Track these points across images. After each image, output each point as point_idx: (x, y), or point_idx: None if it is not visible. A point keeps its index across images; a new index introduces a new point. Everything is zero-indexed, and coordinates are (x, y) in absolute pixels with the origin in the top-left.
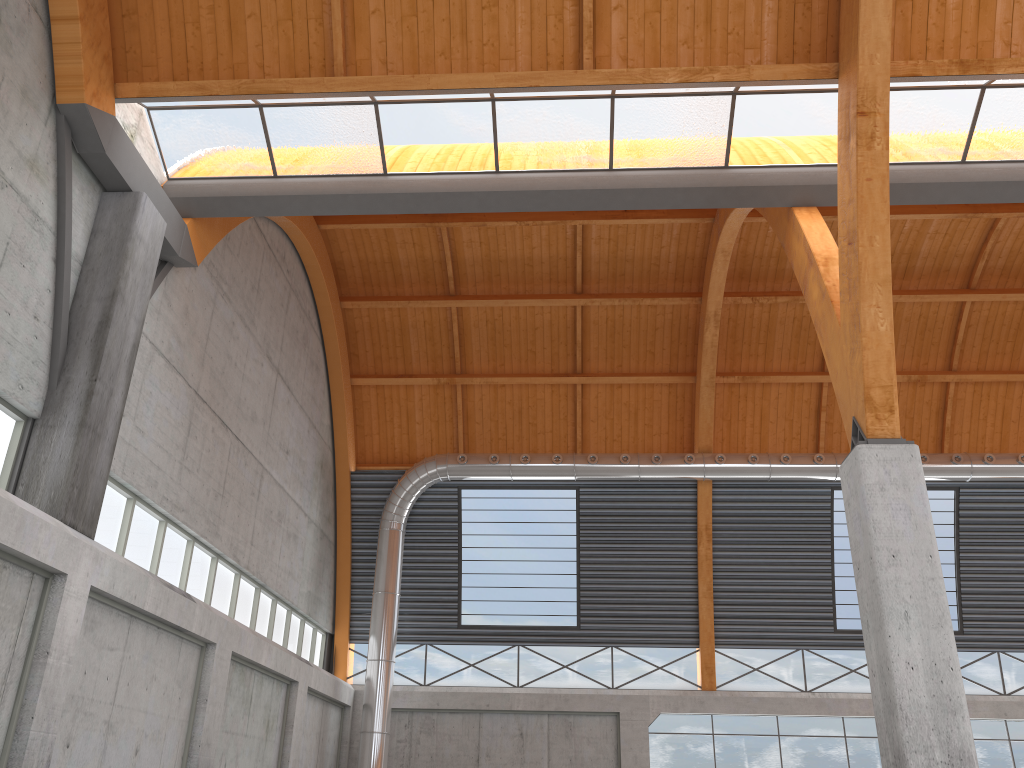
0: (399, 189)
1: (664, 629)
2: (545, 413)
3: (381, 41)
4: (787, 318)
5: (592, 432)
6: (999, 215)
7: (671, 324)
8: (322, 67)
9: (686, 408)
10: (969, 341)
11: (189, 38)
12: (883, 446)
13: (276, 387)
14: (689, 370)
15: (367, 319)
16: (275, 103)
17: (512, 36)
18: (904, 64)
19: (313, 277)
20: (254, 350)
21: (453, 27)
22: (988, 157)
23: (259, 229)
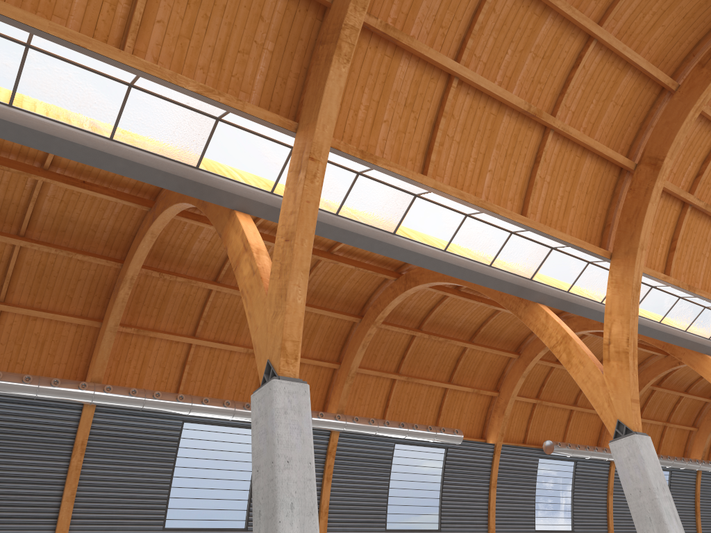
0: None
1: (24, 528)
2: None
3: None
4: (179, 293)
5: None
6: (322, 258)
7: (92, 279)
8: None
9: (87, 346)
10: None
11: None
12: (289, 382)
13: None
14: (97, 317)
15: None
16: None
17: (69, 2)
18: (333, 140)
19: None
20: None
21: None
22: (350, 216)
23: None
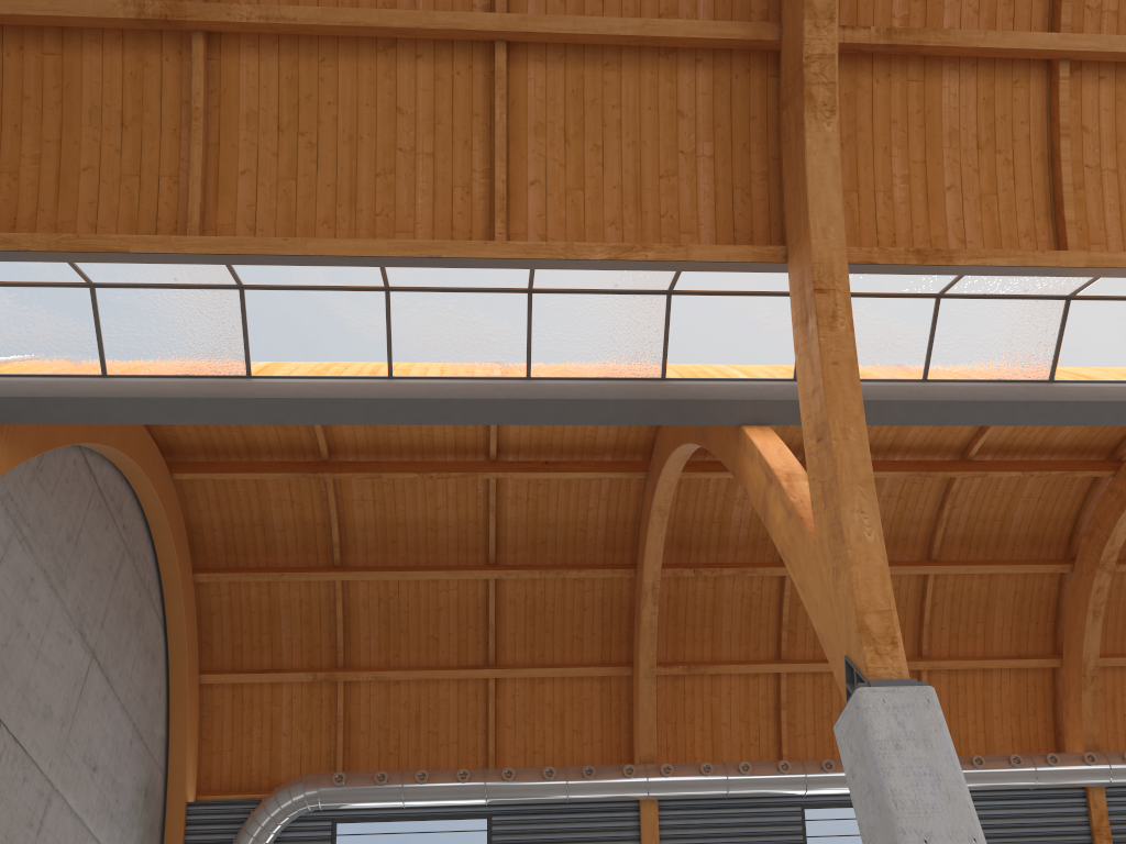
0: (265, 393)
1: None
2: (449, 718)
3: (250, 205)
4: (735, 595)
5: (508, 742)
6: (954, 474)
7: (602, 603)
8: (173, 230)
9: (623, 708)
10: (937, 622)
11: (3, 190)
12: (890, 688)
13: (88, 675)
14: (625, 660)
15: (227, 597)
16: (112, 283)
17: (411, 207)
18: (858, 250)
19: (159, 538)
20: (60, 620)
21: (340, 194)
22: (951, 375)
23: (88, 466)
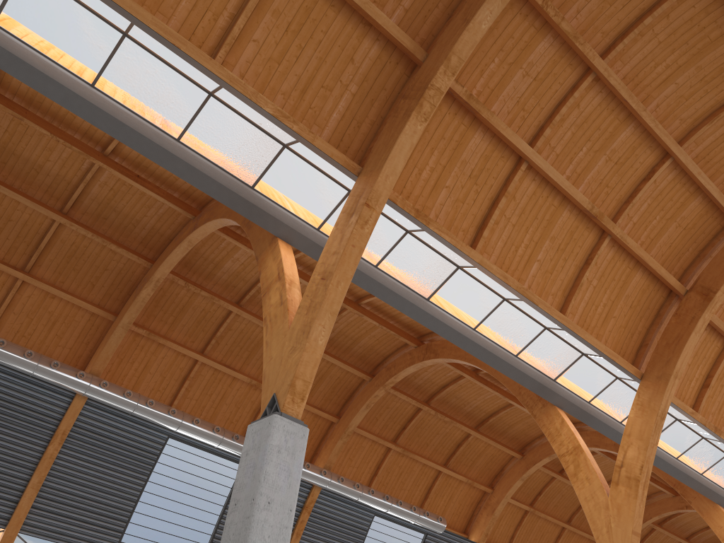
0: (0, 42)
1: None
2: None
3: None
4: (199, 307)
5: (9, 322)
6: (348, 307)
7: (119, 271)
8: None
9: (95, 336)
10: None
11: None
12: (290, 421)
13: None
14: (113, 310)
15: None
16: None
17: (176, 3)
18: (392, 192)
19: None
20: None
21: None
22: (388, 271)
23: None
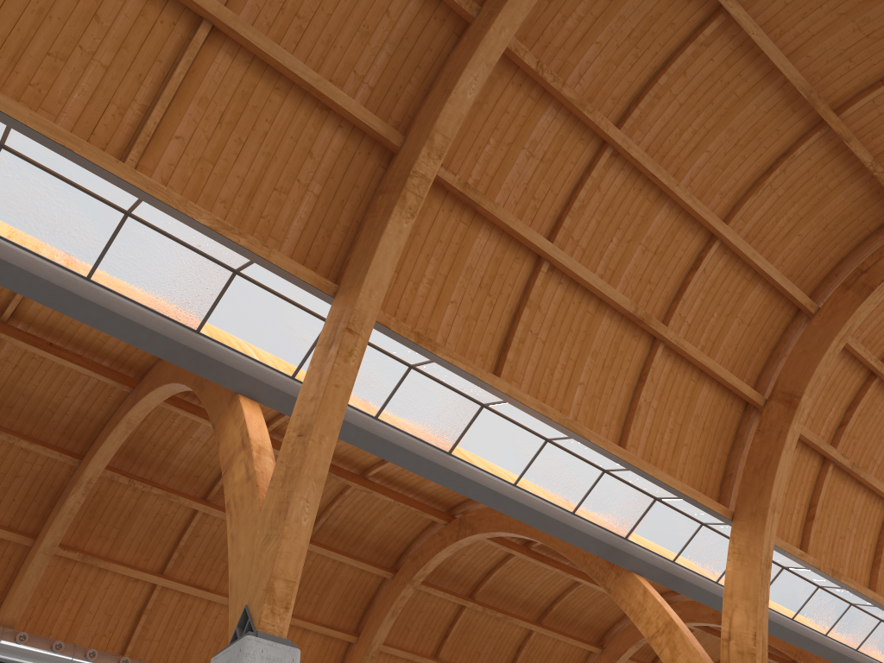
0: None
1: None
2: None
3: None
4: (152, 511)
5: None
6: (352, 483)
7: (36, 477)
8: None
9: (7, 572)
10: None
11: None
12: (271, 643)
13: None
14: (31, 531)
15: None
16: None
17: (65, 96)
18: (382, 314)
19: None
20: None
21: (6, 48)
22: (393, 422)
23: None
